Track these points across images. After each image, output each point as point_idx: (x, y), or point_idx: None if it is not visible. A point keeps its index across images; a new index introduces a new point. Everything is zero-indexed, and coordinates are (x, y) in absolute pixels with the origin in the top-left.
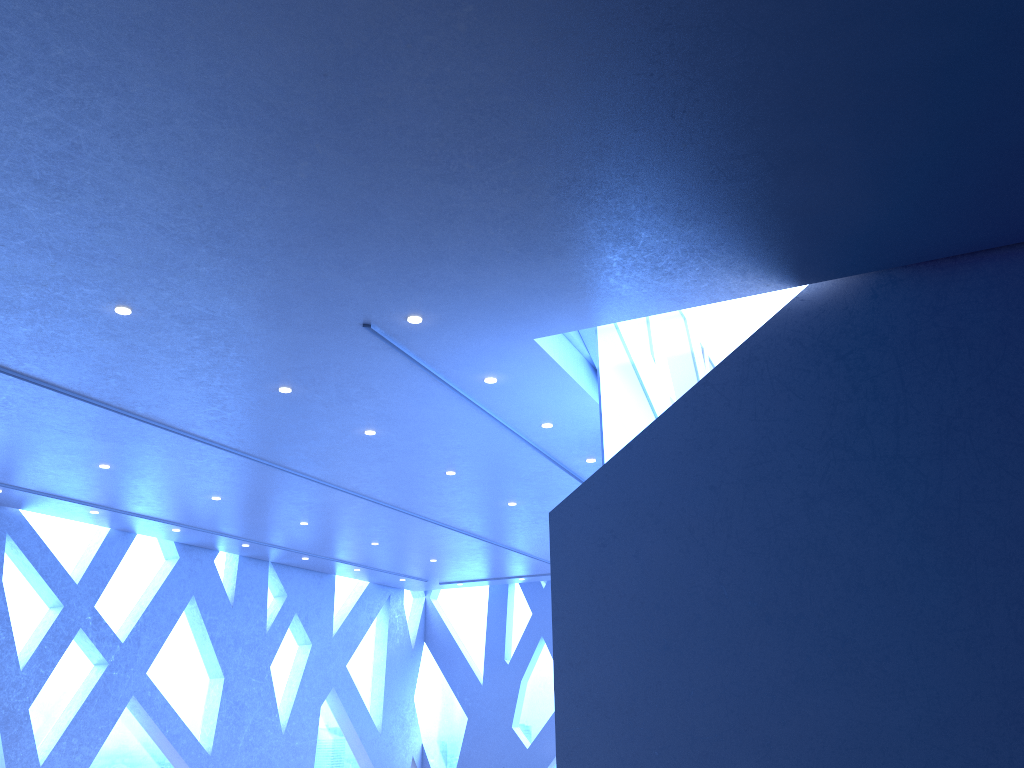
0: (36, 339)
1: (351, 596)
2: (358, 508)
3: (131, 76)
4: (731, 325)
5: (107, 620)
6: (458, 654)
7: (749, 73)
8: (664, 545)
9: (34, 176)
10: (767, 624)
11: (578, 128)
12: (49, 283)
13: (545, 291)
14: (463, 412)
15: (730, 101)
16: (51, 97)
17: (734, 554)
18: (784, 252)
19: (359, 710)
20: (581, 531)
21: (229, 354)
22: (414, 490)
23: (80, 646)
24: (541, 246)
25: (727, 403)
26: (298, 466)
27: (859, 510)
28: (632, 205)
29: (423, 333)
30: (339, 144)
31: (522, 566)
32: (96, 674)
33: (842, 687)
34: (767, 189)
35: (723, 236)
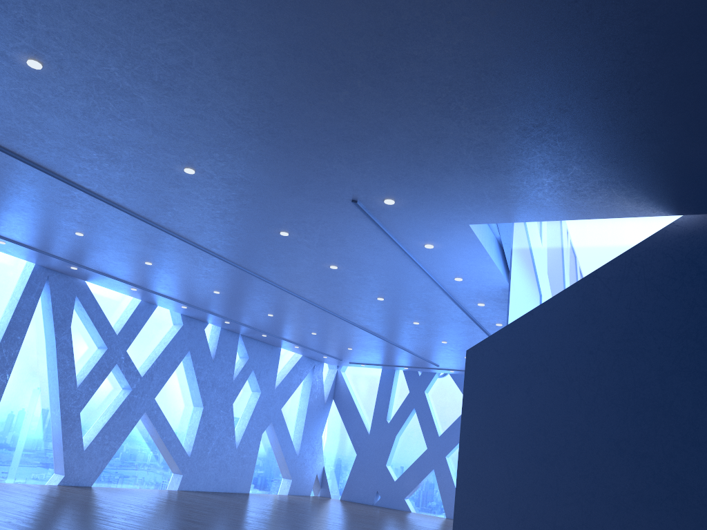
0: (125, 181)
1: (289, 363)
2: (310, 311)
3: (241, 21)
4: (616, 234)
5: (133, 360)
6: (355, 411)
7: (699, 69)
8: (549, 387)
9: (154, 78)
10: (619, 456)
11: (554, 92)
12: (144, 147)
13: (489, 195)
14: (402, 263)
15: (676, 86)
16: (180, 28)
17: (601, 402)
18: (675, 192)
19: (286, 439)
20: (488, 367)
21: (253, 207)
22: (351, 306)
23: (114, 375)
24: (497, 166)
25: (609, 293)
26: (277, 281)
27: (701, 386)
28: (574, 147)
29: (392, 211)
30: (374, 82)
31: (409, 361)
32: (123, 395)
33: (671, 510)
34: (680, 149)
35: (633, 176)
